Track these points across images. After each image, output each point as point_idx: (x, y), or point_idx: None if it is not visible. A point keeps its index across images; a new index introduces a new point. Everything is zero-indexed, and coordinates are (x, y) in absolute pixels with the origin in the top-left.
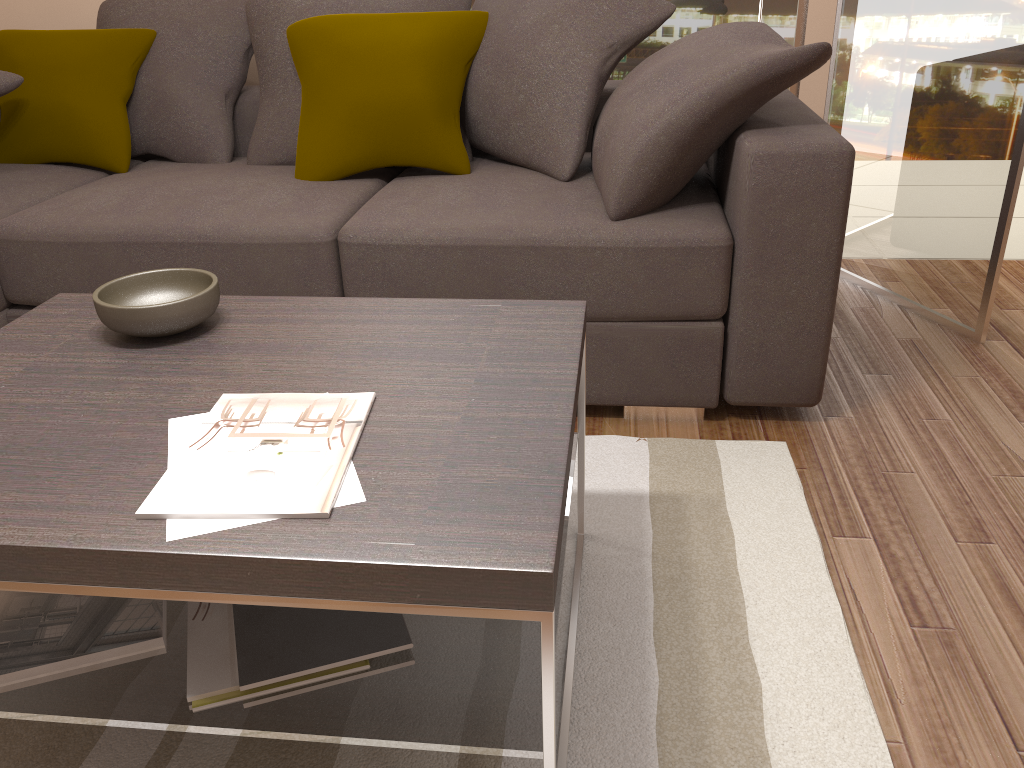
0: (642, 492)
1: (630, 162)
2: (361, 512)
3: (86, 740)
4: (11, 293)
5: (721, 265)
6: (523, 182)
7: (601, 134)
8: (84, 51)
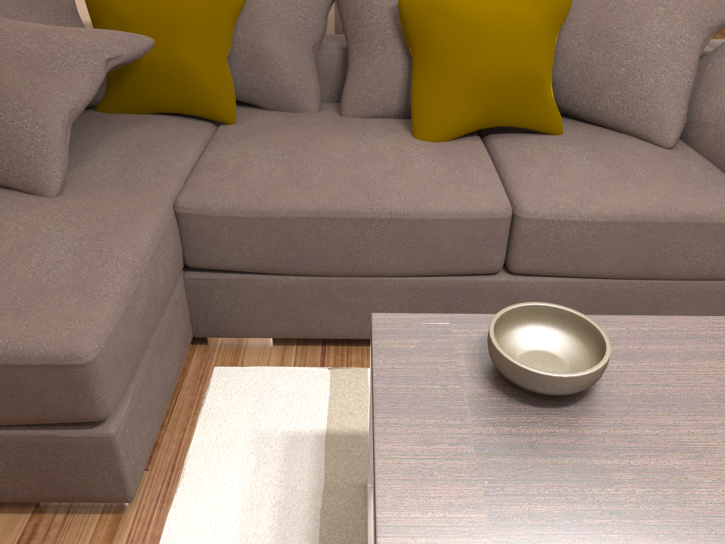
0: None
1: None
2: None
3: None
4: (193, 260)
5: None
6: (631, 149)
7: (717, 112)
8: (190, 9)
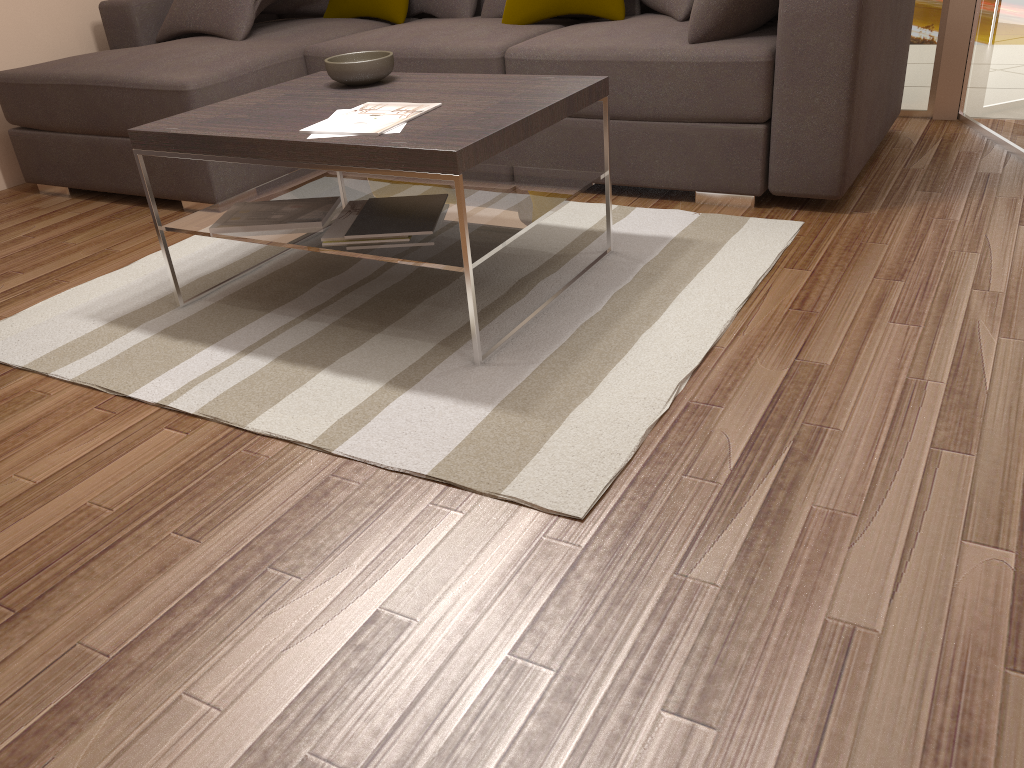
0: (669, 237)
1: None
2: (394, 135)
3: (293, 296)
4: None
5: (762, 77)
6: (651, 22)
7: None
8: None
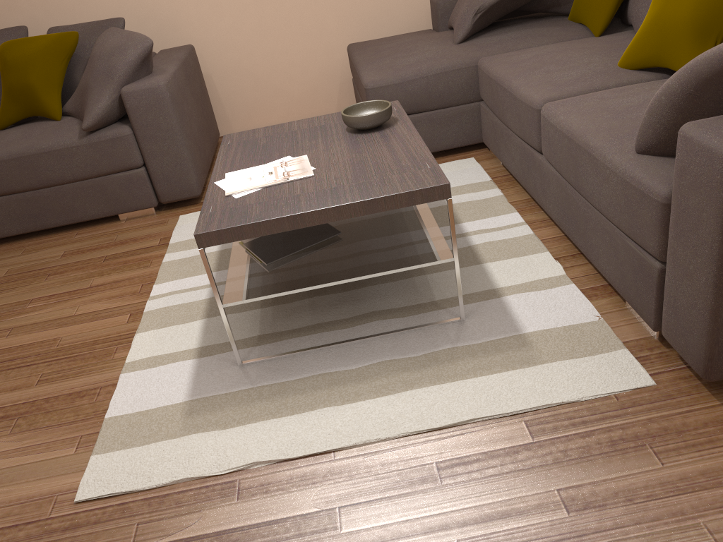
0: (522, 330)
1: (646, 110)
2: (228, 200)
3: None
4: (480, 94)
5: (658, 217)
6: None
7: None
8: None
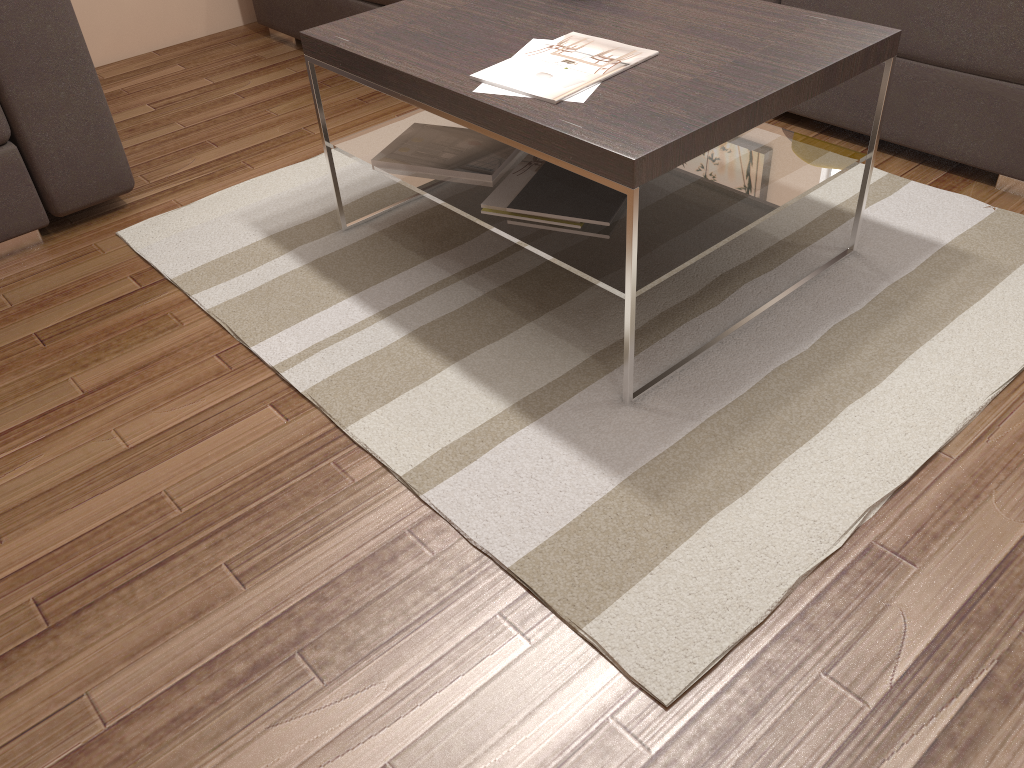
0: (939, 242)
1: None
2: (574, 107)
3: (460, 240)
4: None
5: None
6: None
7: None
8: None
